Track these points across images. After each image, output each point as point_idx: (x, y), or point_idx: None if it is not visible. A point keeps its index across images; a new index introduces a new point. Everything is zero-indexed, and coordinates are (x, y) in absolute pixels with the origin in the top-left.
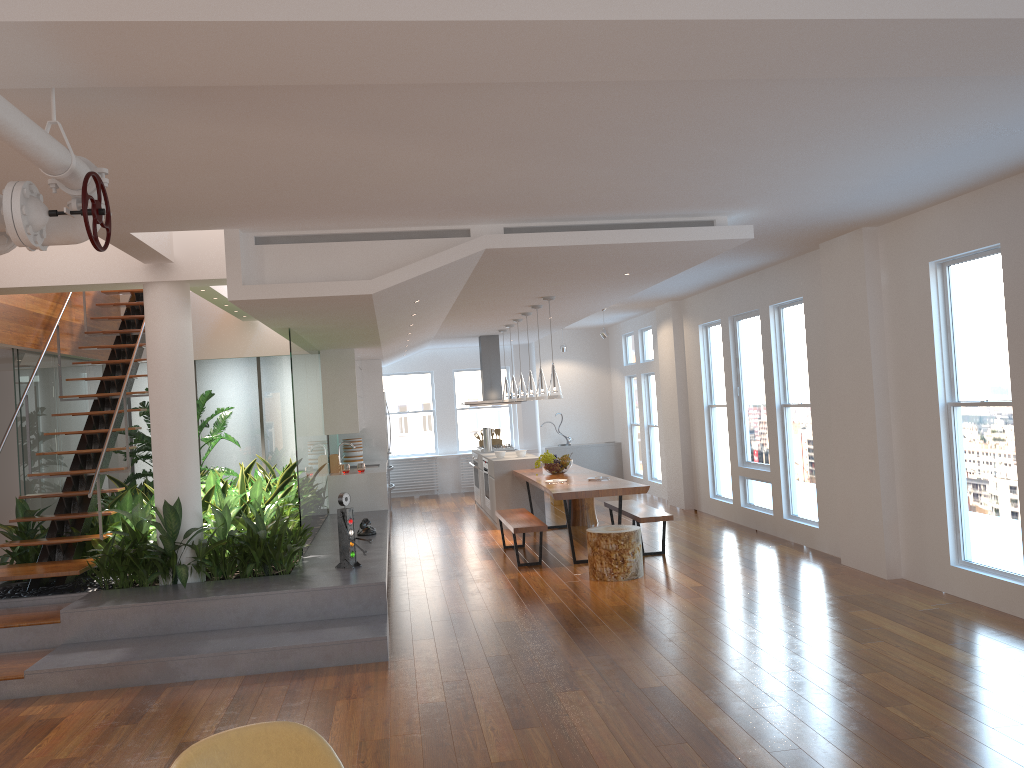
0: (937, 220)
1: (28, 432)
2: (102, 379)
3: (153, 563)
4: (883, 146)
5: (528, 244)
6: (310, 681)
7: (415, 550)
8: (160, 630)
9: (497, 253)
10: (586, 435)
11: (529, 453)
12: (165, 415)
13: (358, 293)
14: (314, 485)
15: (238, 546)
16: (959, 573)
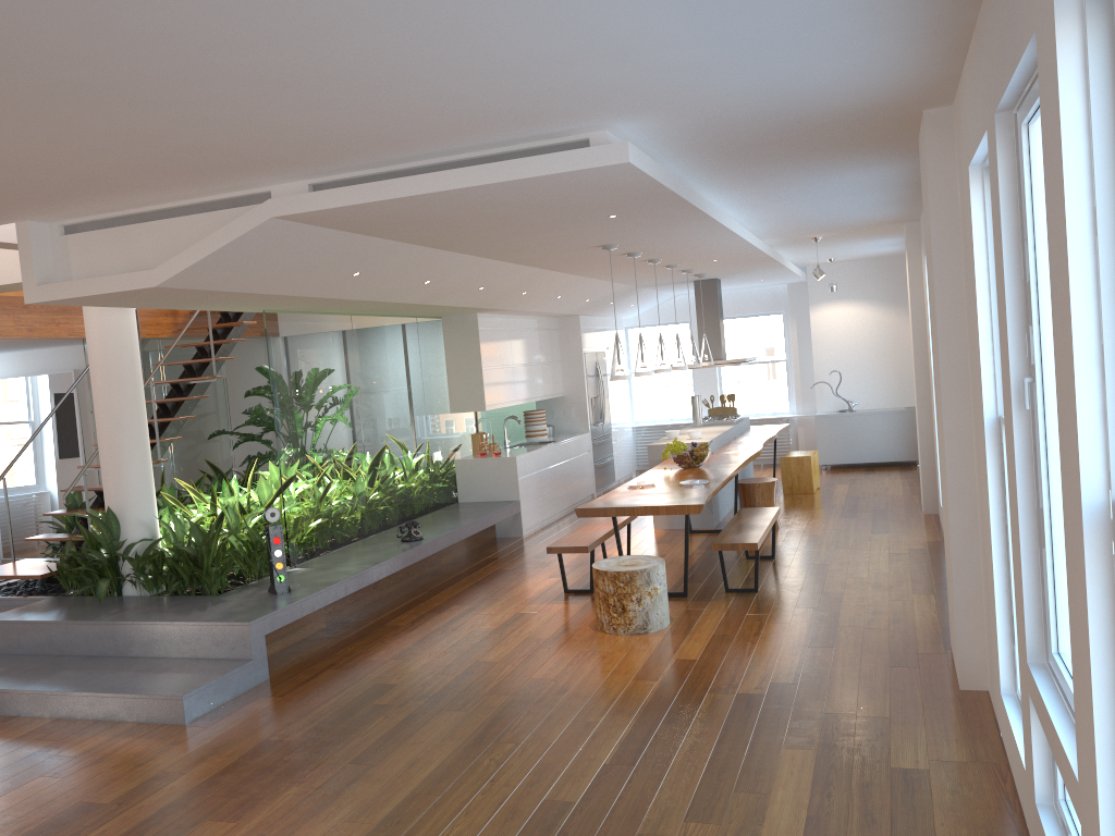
0: (967, 90)
1: (80, 424)
2: (181, 364)
3: (100, 572)
4: (517, 3)
5: (320, 206)
6: (79, 740)
7: (519, 553)
8: (54, 650)
9: (312, 219)
10: (878, 398)
11: (809, 420)
12: (101, 418)
13: (142, 287)
14: (377, 478)
15: (176, 560)
16: (1004, 711)
